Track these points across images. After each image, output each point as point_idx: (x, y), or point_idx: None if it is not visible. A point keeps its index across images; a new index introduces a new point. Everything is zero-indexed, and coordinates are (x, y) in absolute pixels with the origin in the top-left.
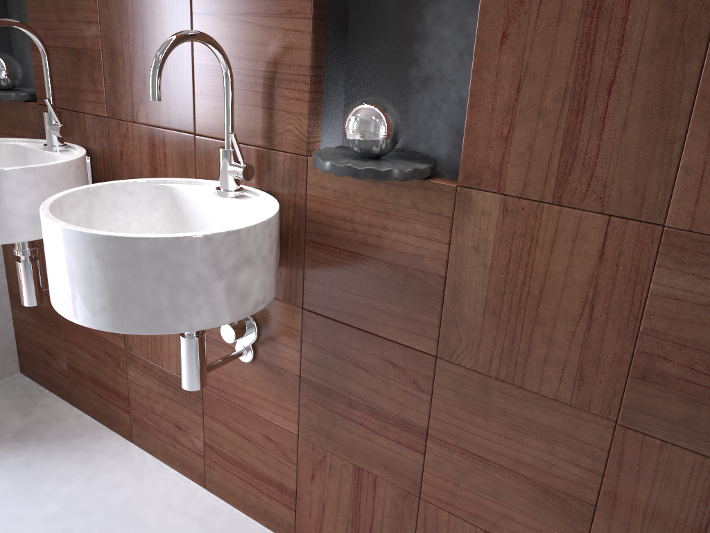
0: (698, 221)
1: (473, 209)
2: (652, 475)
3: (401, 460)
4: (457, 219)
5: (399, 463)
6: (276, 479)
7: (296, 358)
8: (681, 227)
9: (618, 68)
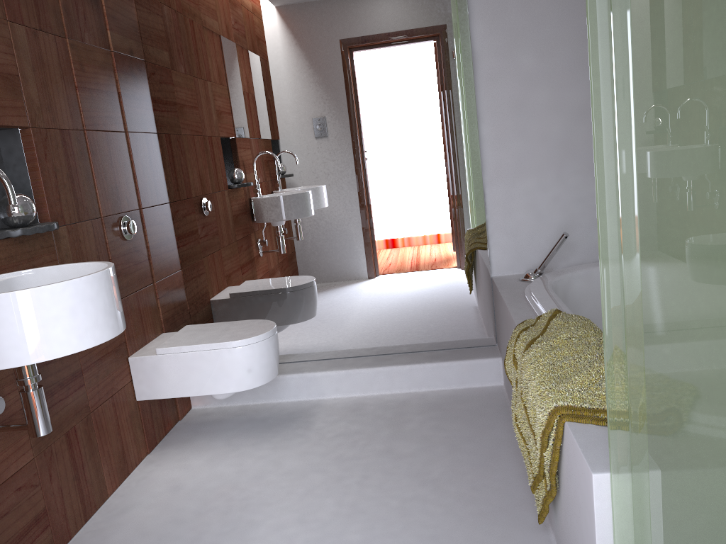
0: (107, 212)
1: (60, 236)
2: (130, 311)
3: (80, 400)
4: (57, 244)
5: (79, 402)
6: (33, 516)
7: (17, 396)
8: (105, 215)
9: (76, 164)
